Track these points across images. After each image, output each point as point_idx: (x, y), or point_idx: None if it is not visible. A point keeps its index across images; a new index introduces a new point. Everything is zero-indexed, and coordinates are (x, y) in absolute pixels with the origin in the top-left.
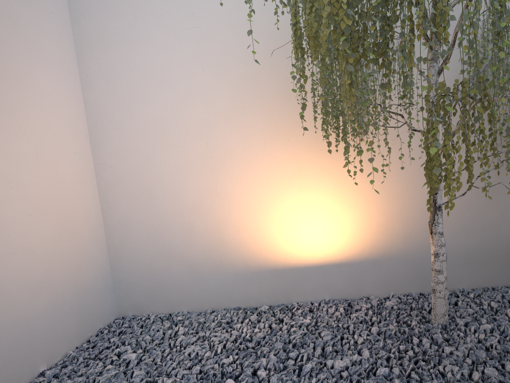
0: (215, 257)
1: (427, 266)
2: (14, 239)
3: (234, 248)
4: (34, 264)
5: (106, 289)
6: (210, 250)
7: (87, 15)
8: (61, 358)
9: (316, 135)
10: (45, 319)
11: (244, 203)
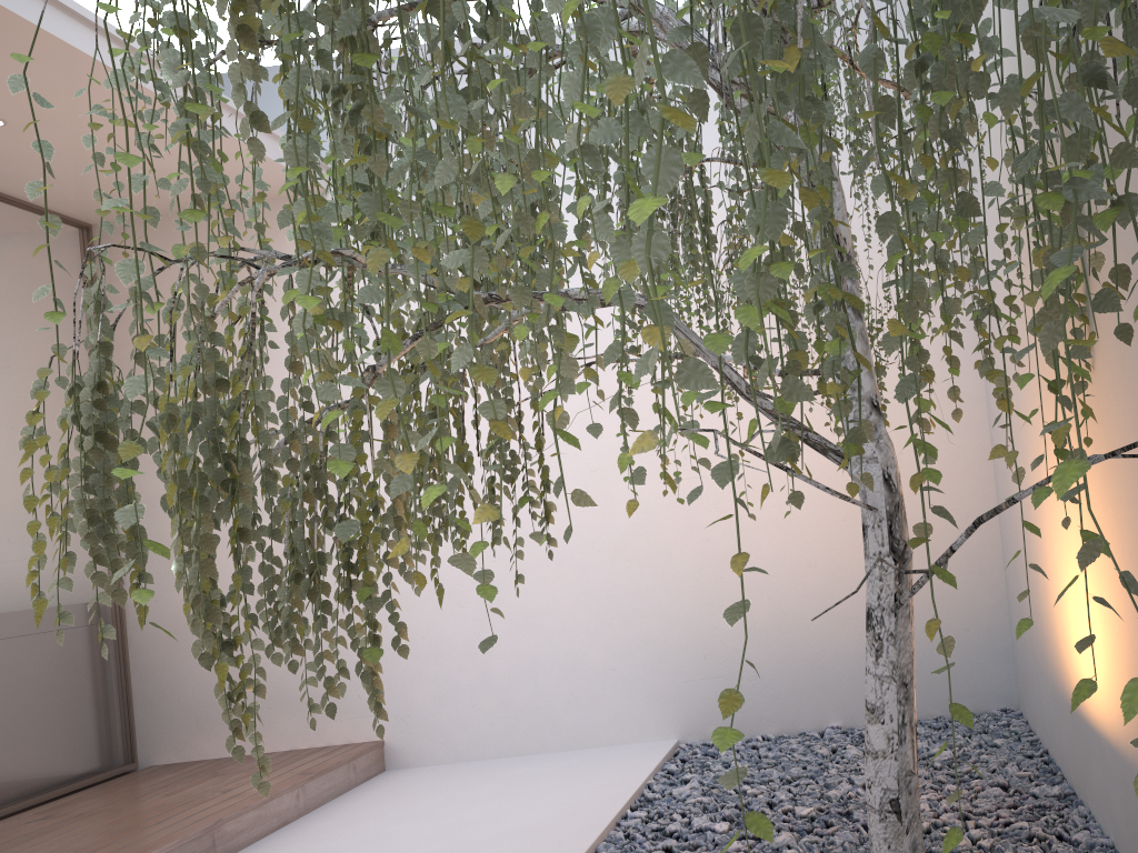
0: (1040, 641)
1: None
2: (813, 548)
3: (1046, 629)
4: (840, 584)
5: (992, 653)
6: (1037, 624)
7: None
8: None
9: (1061, 365)
10: (848, 661)
11: (1041, 531)
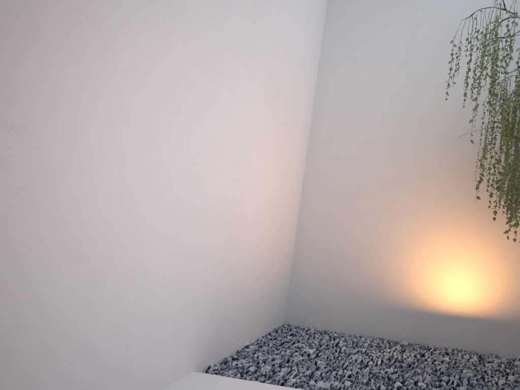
0: (372, 290)
1: None
2: (259, 239)
3: (390, 285)
4: (262, 261)
5: (284, 298)
6: (370, 284)
7: (327, 93)
8: (254, 340)
9: (477, 206)
10: (256, 306)
11: (406, 250)
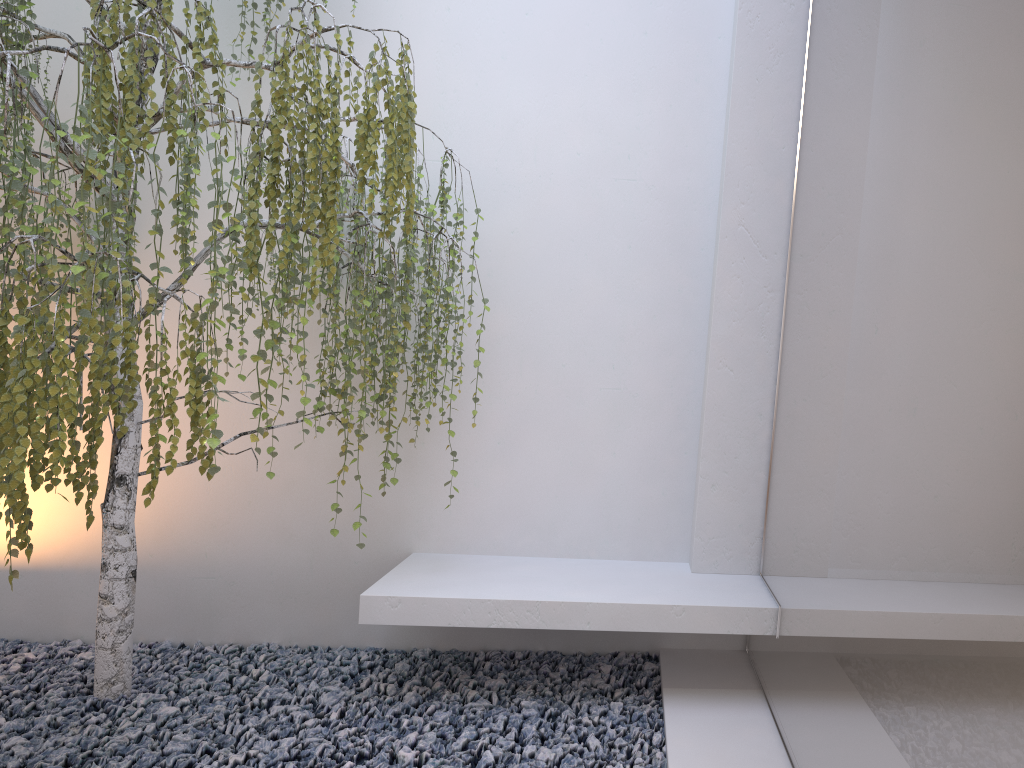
0: None
1: (200, 594)
2: None
3: None
4: None
5: None
6: None
7: None
8: None
9: None
10: None
11: None
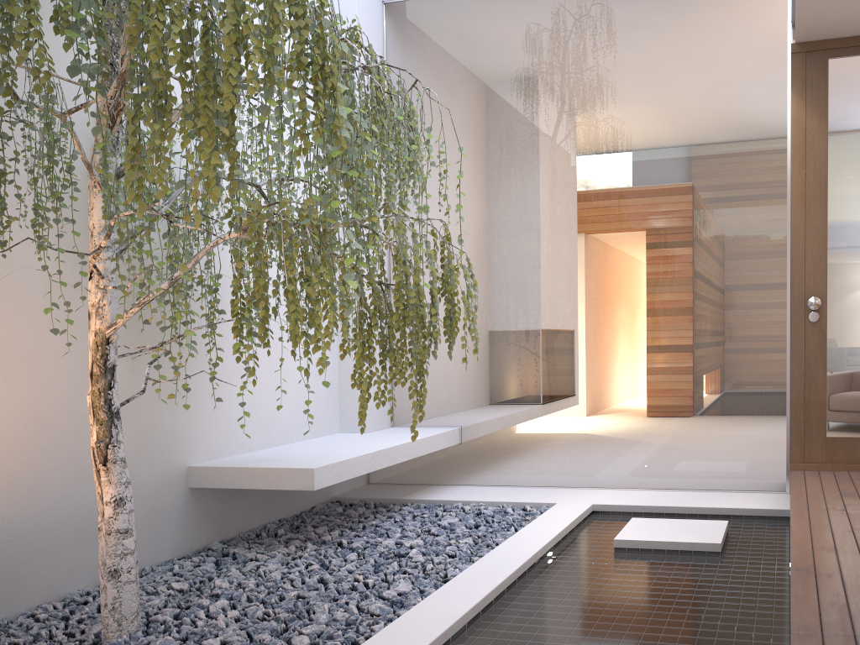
0: None
1: (0, 563)
2: None
3: None
4: None
5: None
6: None
7: None
8: None
9: None
10: None
11: None
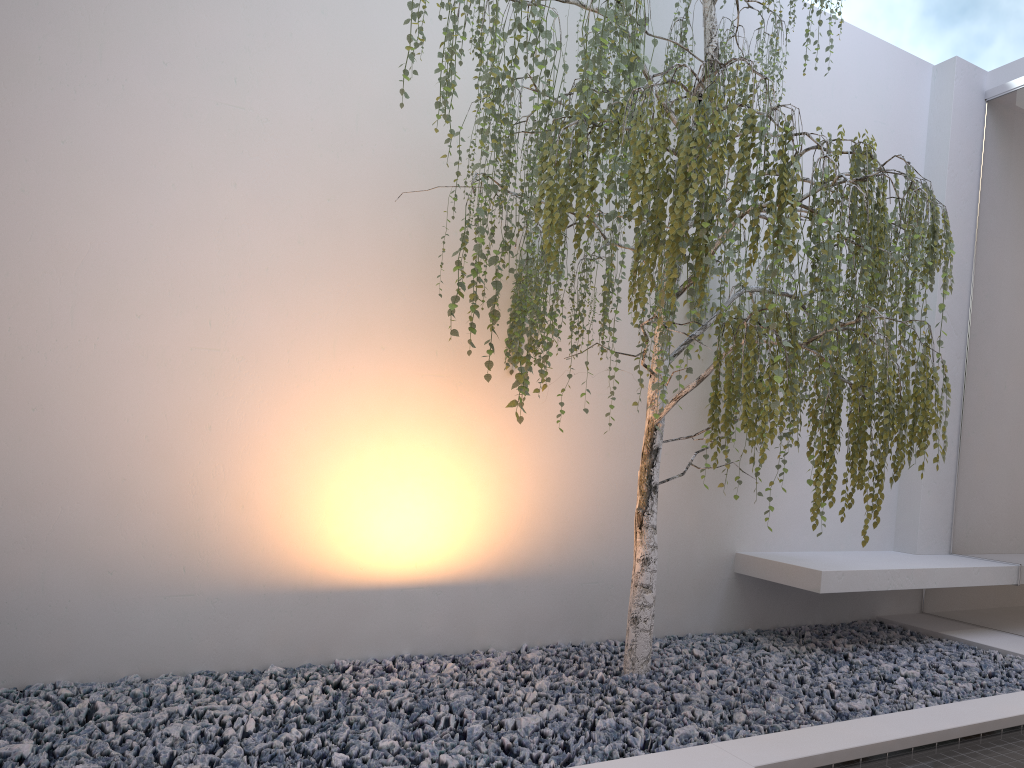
0: (173, 559)
1: (586, 597)
2: None
3: (224, 541)
4: None
5: None
6: (166, 543)
7: None
8: None
9: (435, 350)
10: None
11: (267, 452)
